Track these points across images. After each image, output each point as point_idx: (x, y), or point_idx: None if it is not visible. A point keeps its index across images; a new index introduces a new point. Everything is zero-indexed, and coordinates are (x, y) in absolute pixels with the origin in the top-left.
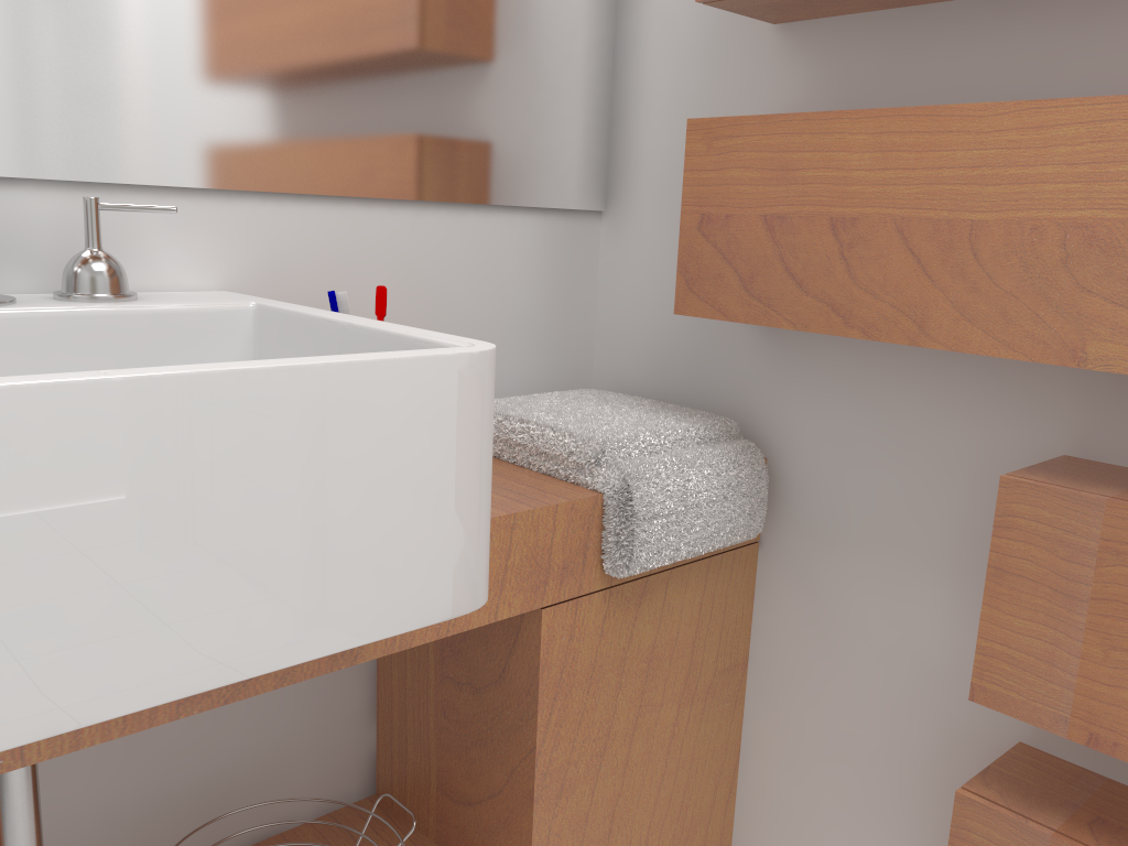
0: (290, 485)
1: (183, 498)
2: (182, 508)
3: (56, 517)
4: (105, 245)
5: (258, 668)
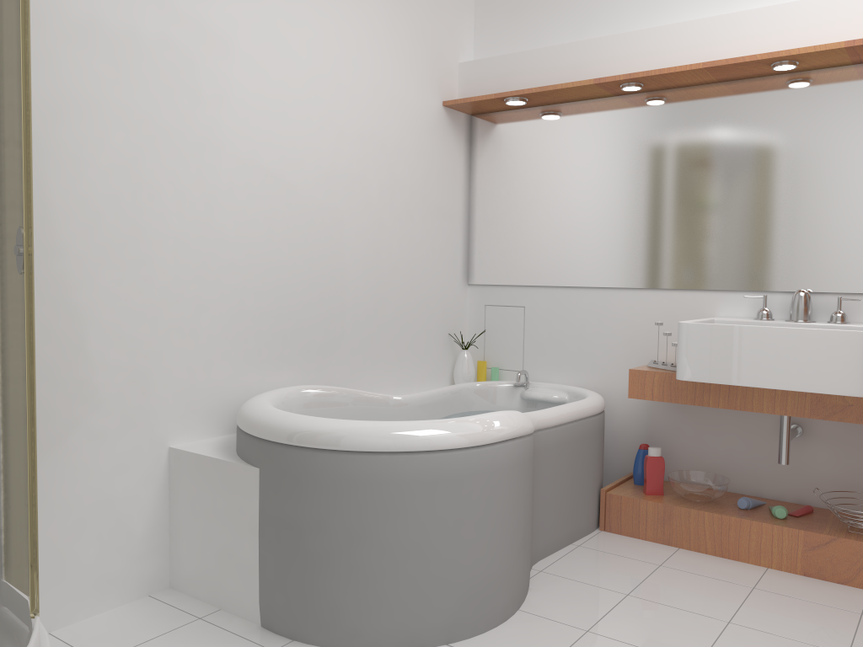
0: (807, 353)
1: (783, 350)
2: (783, 352)
3: (761, 349)
4: (851, 309)
5: (797, 389)
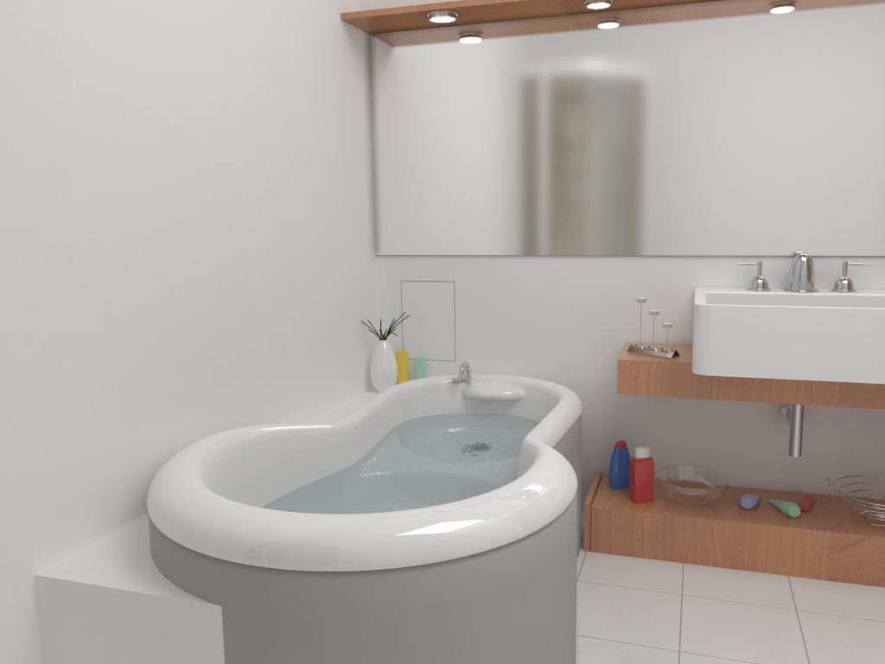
0: (859, 337)
1: (831, 335)
2: (830, 337)
3: (803, 334)
4: (851, 274)
5: (846, 380)
